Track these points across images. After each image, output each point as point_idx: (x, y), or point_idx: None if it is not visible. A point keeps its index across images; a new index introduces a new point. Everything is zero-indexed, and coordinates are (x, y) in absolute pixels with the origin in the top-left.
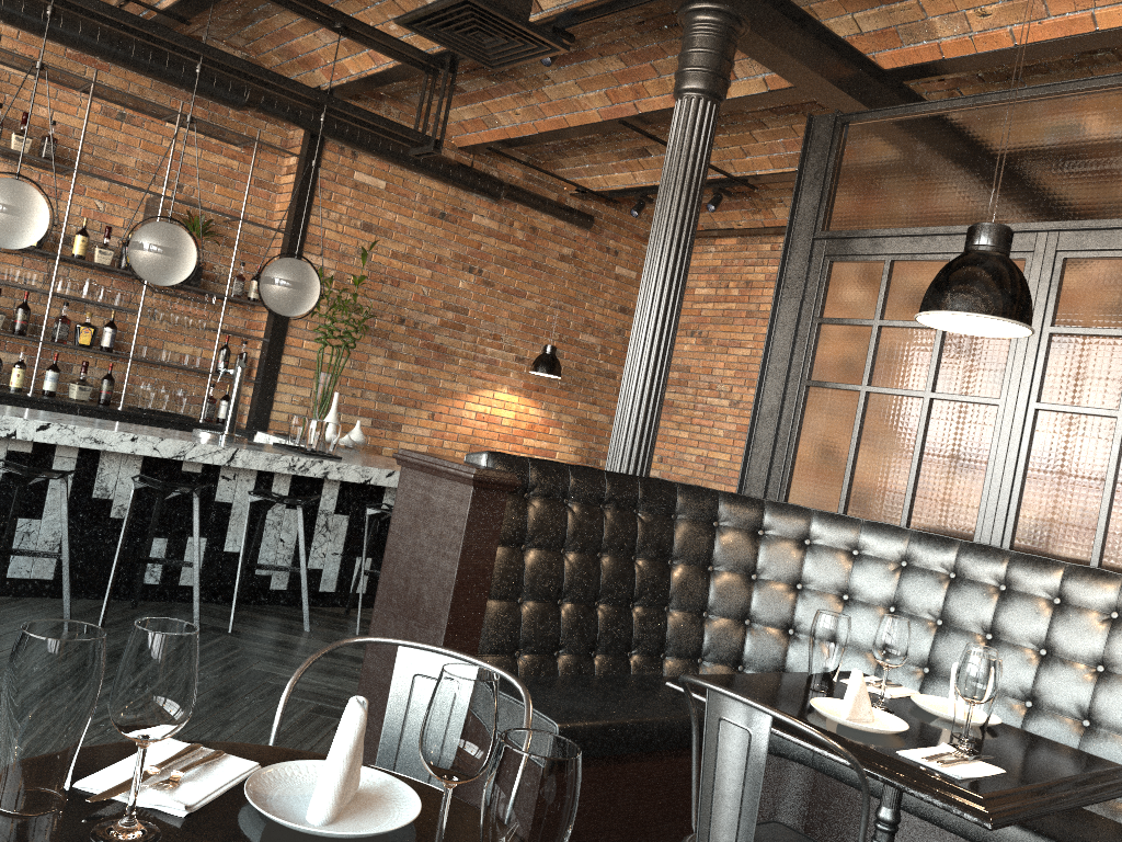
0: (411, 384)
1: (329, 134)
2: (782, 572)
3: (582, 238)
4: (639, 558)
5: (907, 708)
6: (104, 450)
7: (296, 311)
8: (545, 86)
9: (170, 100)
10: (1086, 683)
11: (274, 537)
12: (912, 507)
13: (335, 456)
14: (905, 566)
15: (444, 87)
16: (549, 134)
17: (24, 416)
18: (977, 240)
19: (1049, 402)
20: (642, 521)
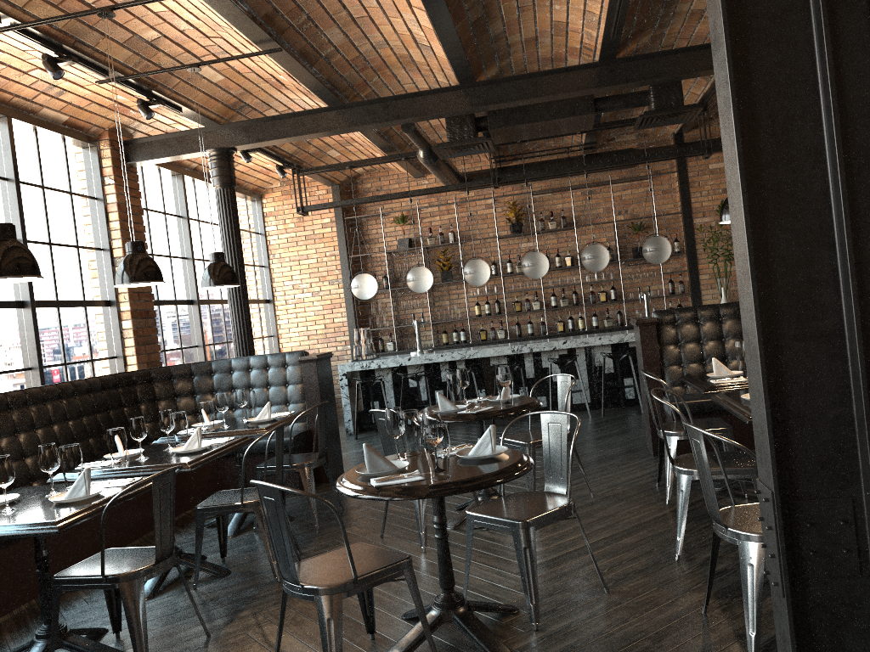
0: None
1: None
2: None
3: None
4: None
5: None
6: (589, 345)
7: (660, 260)
8: None
9: (609, 174)
10: None
11: None
12: None
13: None
14: None
15: (702, 121)
16: None
17: (559, 340)
18: None
19: None
20: None
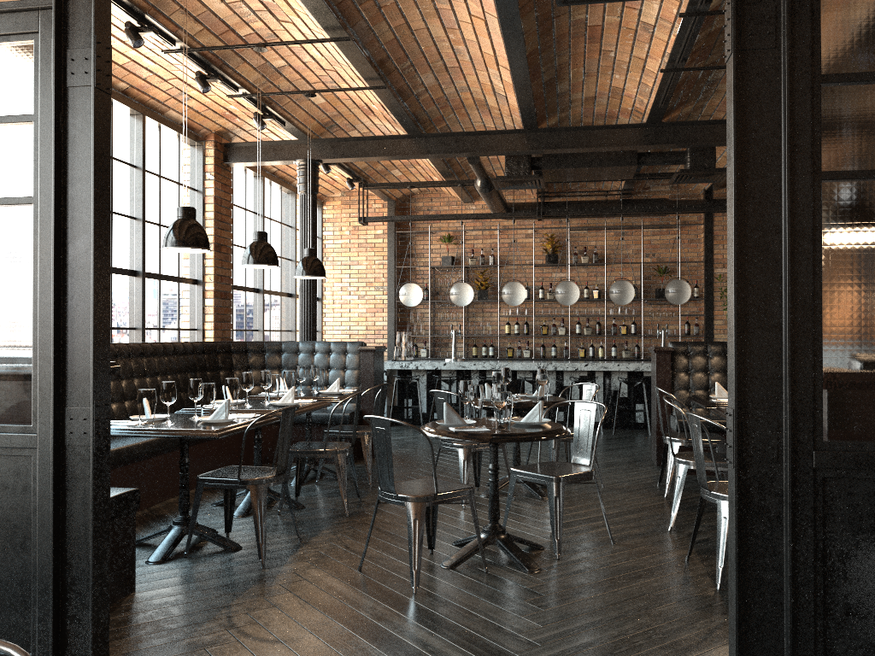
0: None
1: None
2: None
3: None
4: None
5: None
6: (608, 370)
7: (680, 302)
8: None
9: (641, 219)
10: None
11: None
12: None
13: None
14: None
15: None
16: None
17: (581, 362)
18: None
19: None
20: None
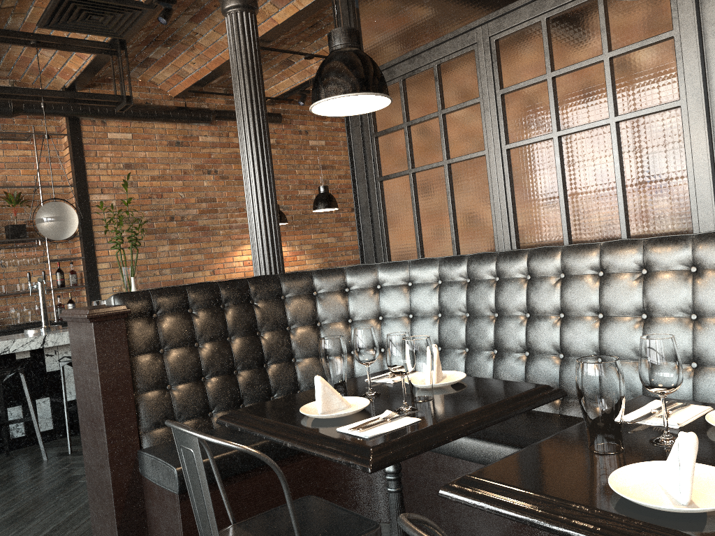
0: (192, 256)
1: (78, 114)
2: (367, 312)
3: (279, 130)
4: (262, 332)
5: (398, 387)
6: None
7: (64, 235)
8: (198, 39)
9: None
10: (555, 328)
11: None
12: (457, 240)
13: None
14: (441, 283)
15: (120, 60)
16: (218, 69)
17: None
18: (331, 43)
19: (513, 142)
20: (258, 307)
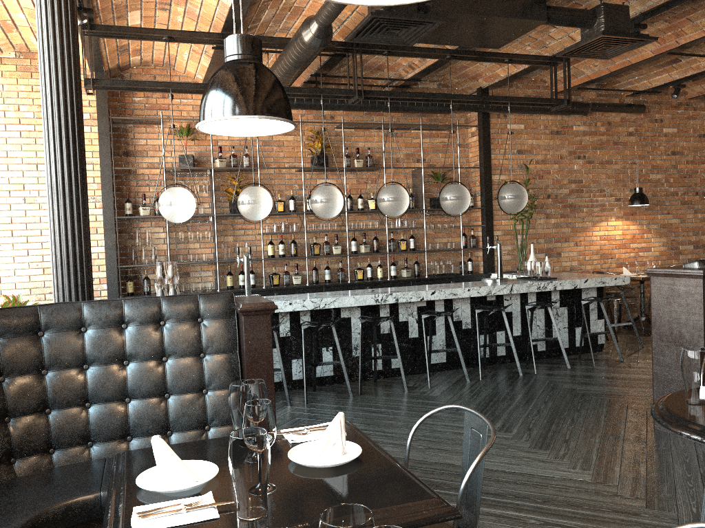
0: (560, 229)
1: (493, 110)
2: None
3: (638, 119)
4: None
5: None
6: (458, 297)
7: (519, 209)
8: None
9: (410, 119)
10: None
11: (534, 325)
12: None
13: (553, 278)
14: None
15: (565, 70)
16: (618, 71)
17: (421, 289)
18: None
19: None
20: None
